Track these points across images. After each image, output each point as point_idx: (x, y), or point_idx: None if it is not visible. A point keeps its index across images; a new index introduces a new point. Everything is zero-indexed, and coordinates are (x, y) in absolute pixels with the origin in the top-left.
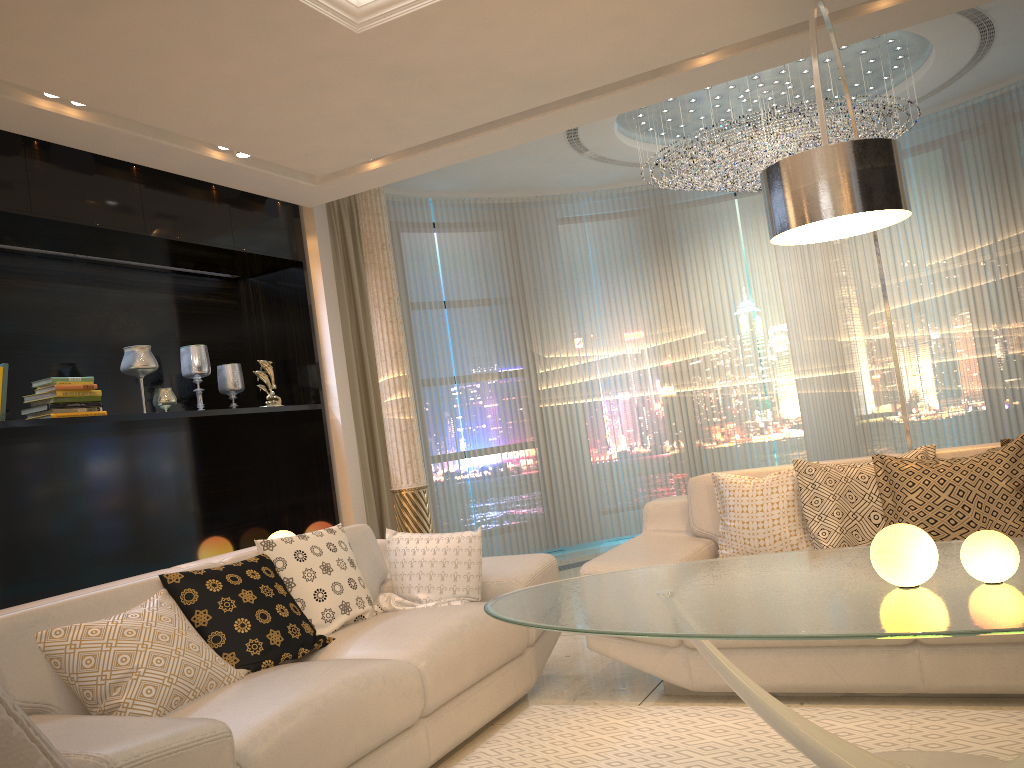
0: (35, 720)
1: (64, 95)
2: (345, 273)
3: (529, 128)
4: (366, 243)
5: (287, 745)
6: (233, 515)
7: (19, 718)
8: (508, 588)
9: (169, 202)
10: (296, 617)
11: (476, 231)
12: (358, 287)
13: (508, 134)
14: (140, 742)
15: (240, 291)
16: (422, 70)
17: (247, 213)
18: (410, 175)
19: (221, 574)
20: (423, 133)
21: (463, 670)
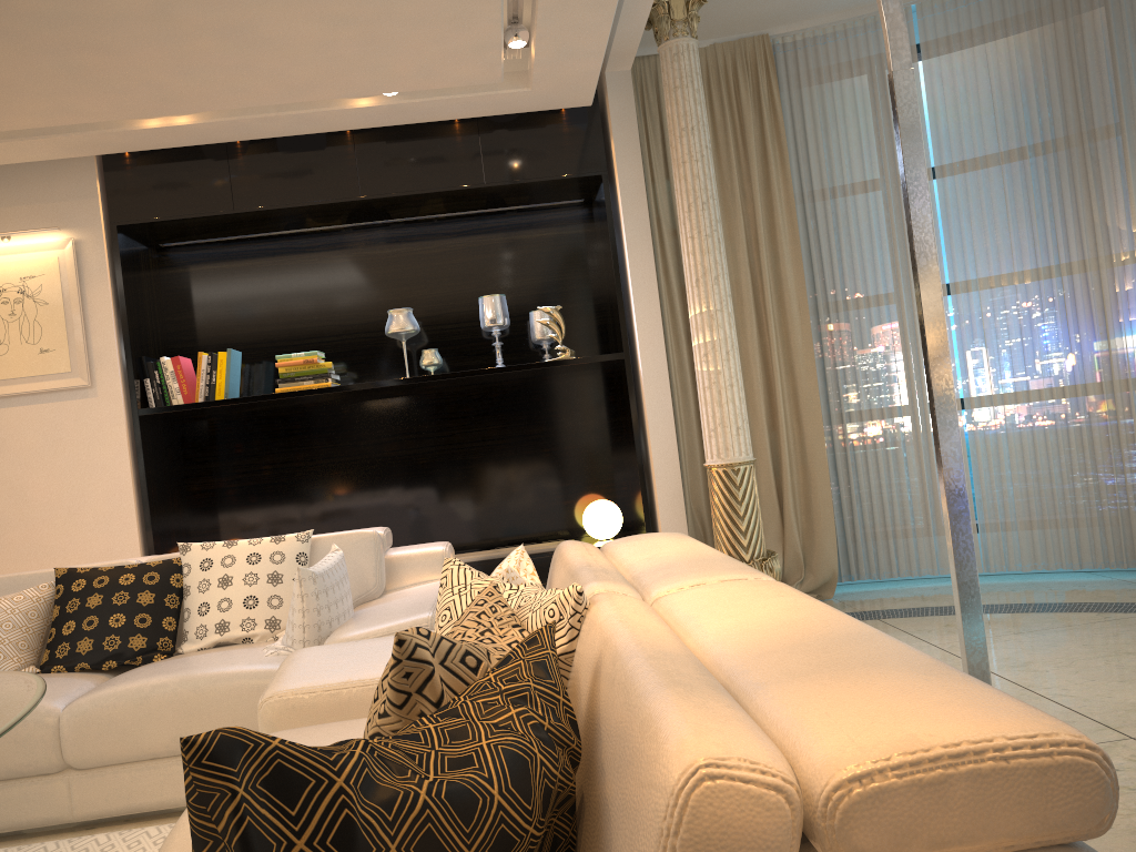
0: None
1: (134, 116)
2: (743, 161)
3: None
4: (668, 132)
5: None
6: (575, 476)
7: None
8: None
9: (392, 156)
10: (131, 629)
11: (999, 34)
12: (764, 177)
13: None
14: None
15: (593, 216)
16: None
17: (508, 137)
18: (599, 42)
19: (97, 575)
20: (467, 8)
21: (140, 735)
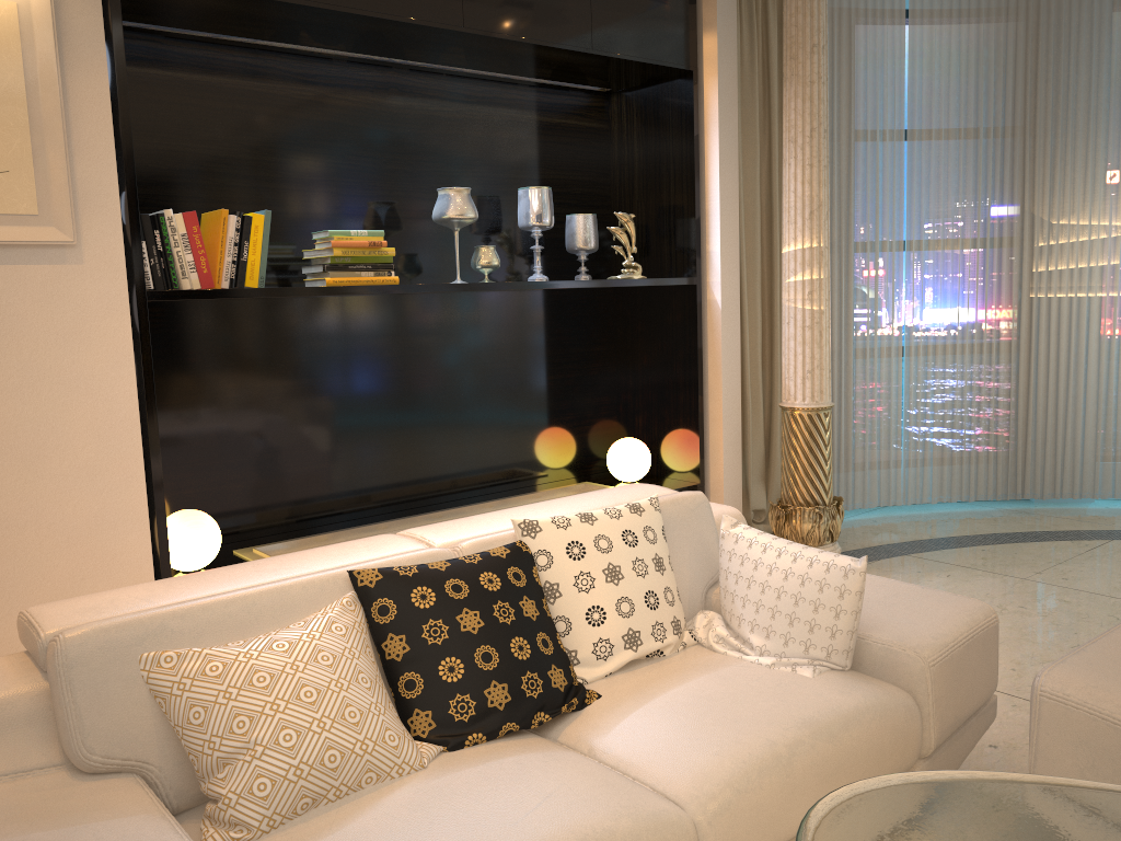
0: (96, 804)
1: None
2: (761, 87)
3: None
4: (788, 43)
5: None
6: (574, 408)
7: None
8: (899, 661)
9: None
10: (542, 659)
11: (973, 23)
12: (778, 108)
13: None
14: None
15: (611, 111)
16: None
17: None
18: None
19: (439, 578)
20: None
21: (783, 821)
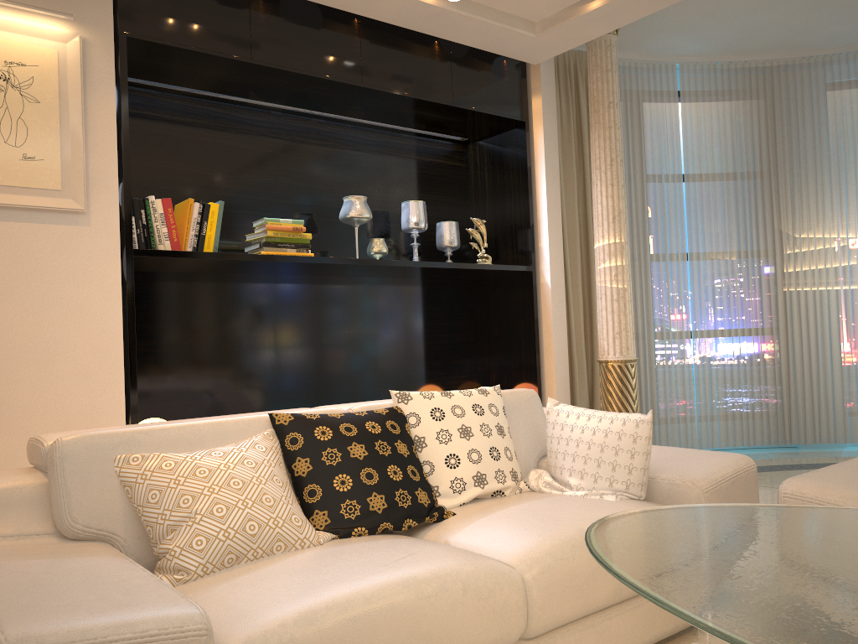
0: (77, 551)
1: None
2: (576, 140)
3: None
4: (592, 102)
5: None
6: (444, 367)
7: None
8: (681, 491)
9: (388, 55)
10: (411, 483)
11: (726, 98)
12: (589, 154)
13: None
14: (68, 626)
15: (469, 154)
16: None
17: (469, 70)
18: (637, 16)
19: (336, 422)
20: None
21: (592, 589)
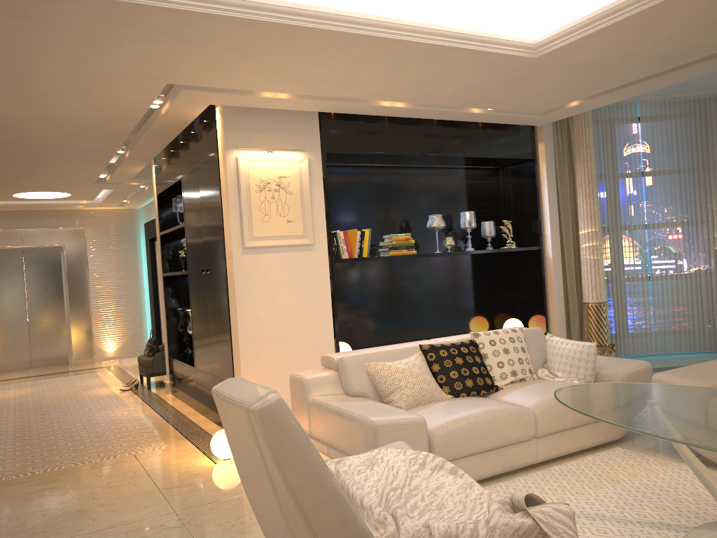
0: (360, 399)
1: (393, 100)
2: (568, 159)
3: (676, 76)
4: (576, 145)
5: (452, 433)
6: (487, 306)
7: (287, 407)
8: (610, 378)
9: (453, 135)
10: (482, 374)
11: (672, 122)
12: None
13: (661, 81)
14: (387, 417)
15: (499, 175)
16: (583, 64)
17: (499, 134)
18: (600, 106)
19: (448, 348)
20: (598, 88)
21: (564, 419)
